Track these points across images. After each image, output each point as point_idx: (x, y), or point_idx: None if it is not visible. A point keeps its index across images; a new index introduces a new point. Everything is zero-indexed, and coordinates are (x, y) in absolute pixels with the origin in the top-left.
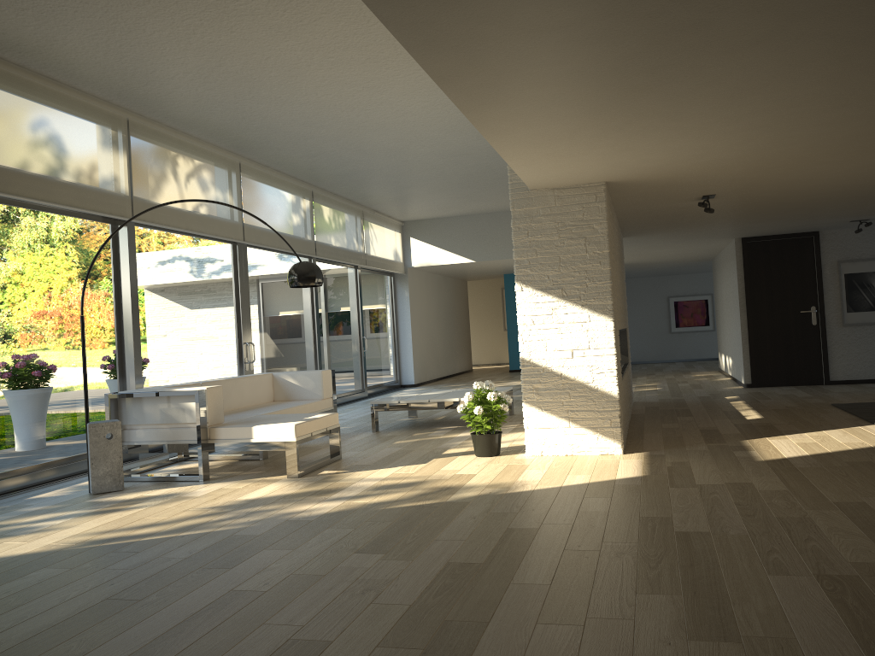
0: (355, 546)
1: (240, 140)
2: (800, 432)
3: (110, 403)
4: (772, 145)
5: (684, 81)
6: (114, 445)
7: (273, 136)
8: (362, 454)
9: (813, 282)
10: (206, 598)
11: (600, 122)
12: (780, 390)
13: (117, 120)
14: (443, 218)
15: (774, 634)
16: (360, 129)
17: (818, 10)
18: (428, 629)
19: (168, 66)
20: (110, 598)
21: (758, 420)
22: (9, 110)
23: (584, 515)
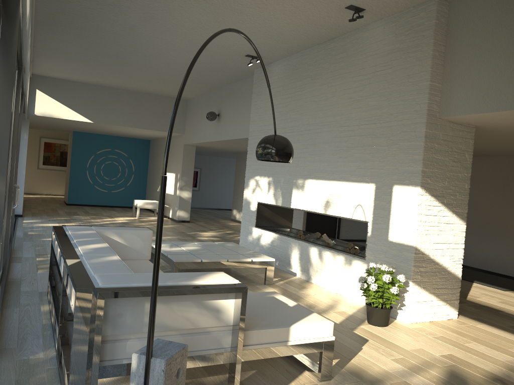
0: None
1: None
2: (466, 290)
3: (103, 306)
4: None
5: None
6: None
7: None
8: None
9: None
10: None
11: None
12: None
13: None
14: (71, 81)
15: None
16: (199, 2)
17: None
18: None
19: None
20: None
21: None
22: None
23: None
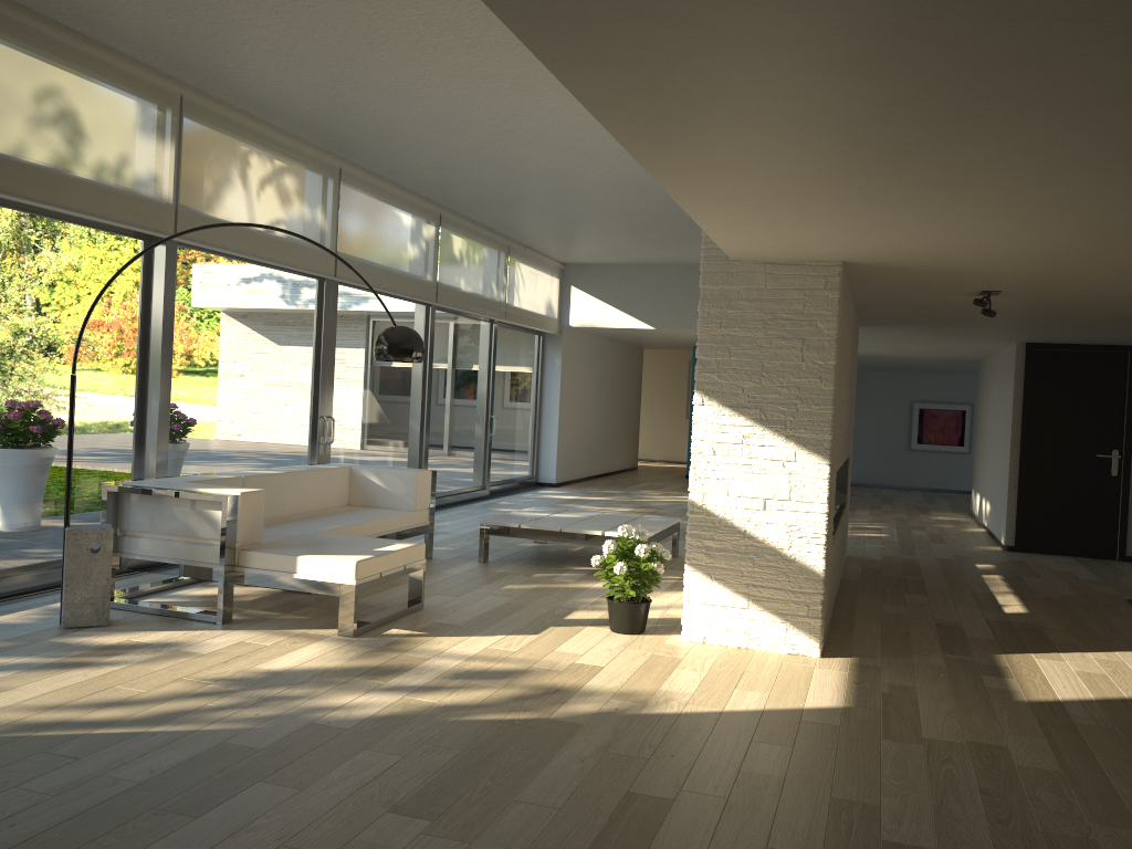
0: (394, 796)
1: (341, 138)
2: (1081, 650)
3: (107, 498)
4: (1102, 240)
5: (984, 143)
6: (100, 562)
7: (387, 137)
8: (454, 604)
9: (1119, 416)
10: None
11: (843, 186)
12: (1054, 563)
13: (166, 95)
14: (619, 265)
15: None
16: (507, 140)
17: None
18: None
19: (235, 28)
20: None
21: (1021, 617)
22: (3, 70)
23: (746, 780)
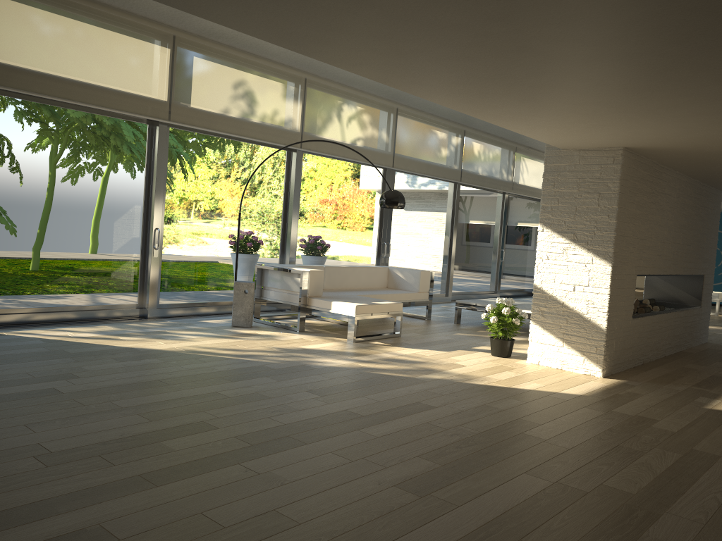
0: (313, 388)
1: (392, 92)
2: None
3: (257, 271)
4: None
5: (574, 82)
6: (247, 298)
7: None
8: (419, 337)
9: None
10: (198, 392)
11: (546, 106)
12: None
13: (297, 79)
14: None
15: (451, 500)
16: None
17: (613, 39)
18: (272, 437)
19: None
20: (159, 380)
21: None
22: (220, 76)
23: (482, 407)
